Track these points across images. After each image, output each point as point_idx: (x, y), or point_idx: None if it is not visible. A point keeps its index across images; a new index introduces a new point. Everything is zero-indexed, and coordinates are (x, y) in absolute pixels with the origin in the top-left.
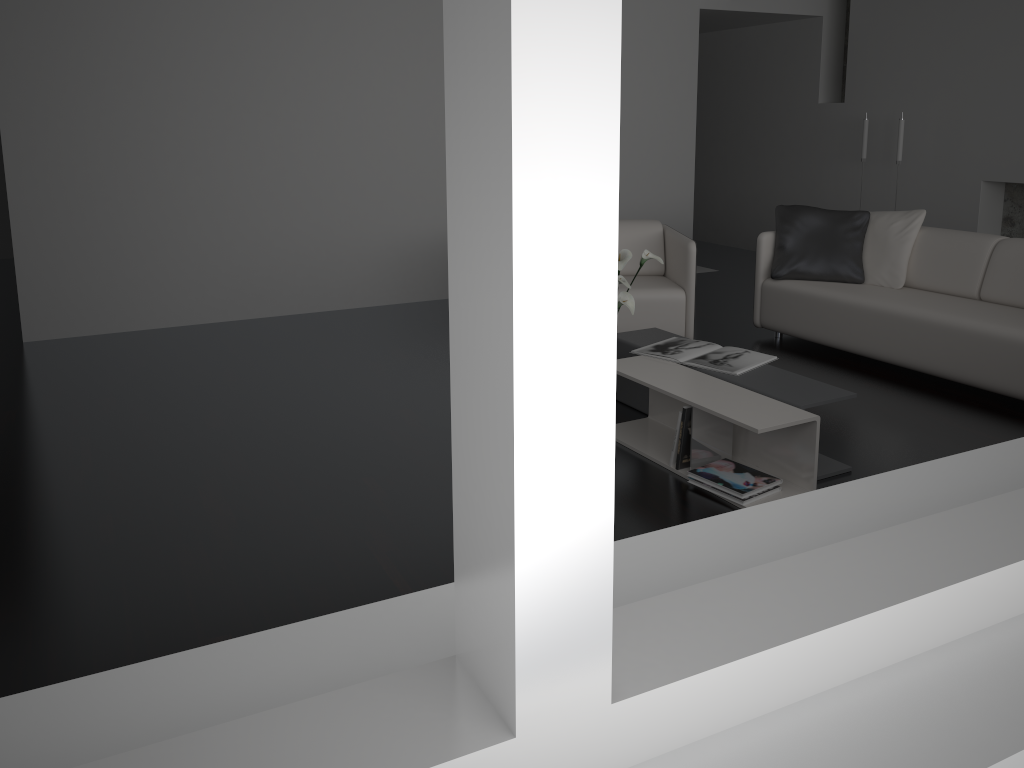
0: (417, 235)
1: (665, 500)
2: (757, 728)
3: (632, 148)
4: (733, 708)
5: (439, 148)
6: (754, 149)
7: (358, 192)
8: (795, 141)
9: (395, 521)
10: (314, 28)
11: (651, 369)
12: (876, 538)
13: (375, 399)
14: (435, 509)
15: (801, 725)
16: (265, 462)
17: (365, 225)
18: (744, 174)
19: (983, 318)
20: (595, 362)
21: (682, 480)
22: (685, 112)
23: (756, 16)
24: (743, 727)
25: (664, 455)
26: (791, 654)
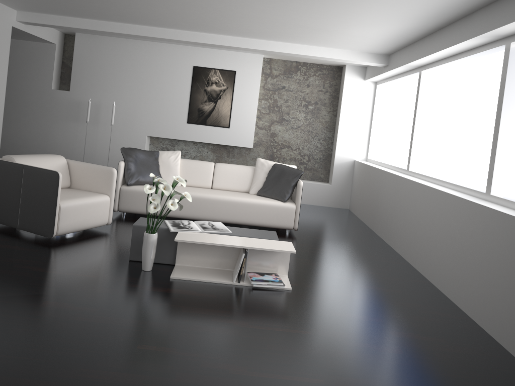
0: None
1: (261, 296)
2: None
3: None
4: None
5: None
6: None
7: None
8: (34, 107)
9: (212, 356)
10: None
11: (201, 237)
12: None
13: (5, 303)
14: (210, 342)
15: None
16: (50, 372)
17: None
18: None
19: (237, 196)
20: None
21: (246, 286)
22: (1, 86)
23: (25, 36)
24: None
25: (221, 279)
26: None
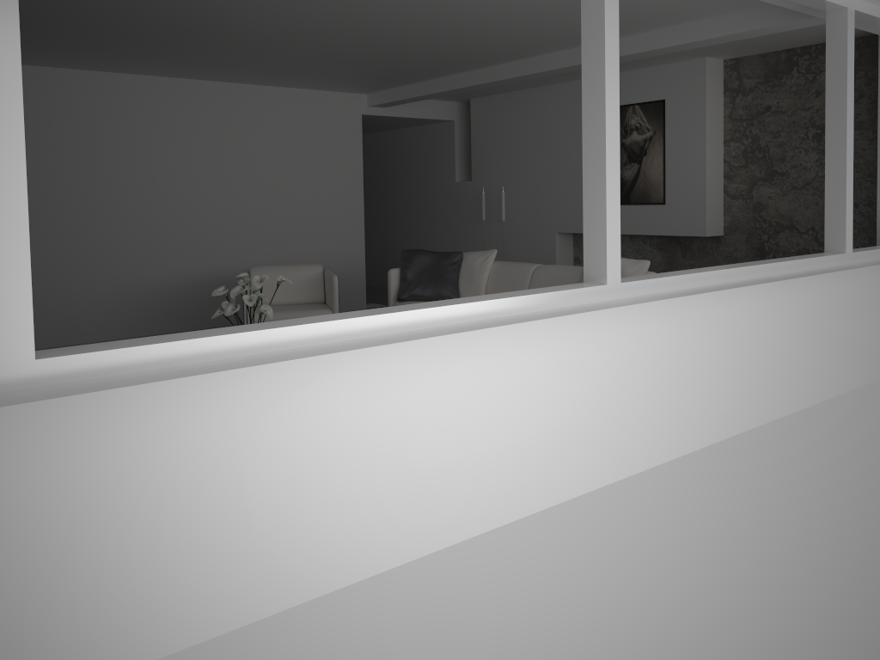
0: (140, 283)
1: None
2: (106, 378)
3: (315, 215)
4: (96, 371)
5: (158, 216)
6: (417, 216)
7: (89, 250)
8: (443, 209)
9: None
10: (52, 125)
11: None
12: (199, 331)
13: None
14: None
15: (124, 376)
16: None
17: (95, 276)
18: (412, 235)
19: None
20: (20, 233)
21: None
22: (355, 188)
23: (407, 120)
24: (101, 378)
25: None
26: (124, 353)
